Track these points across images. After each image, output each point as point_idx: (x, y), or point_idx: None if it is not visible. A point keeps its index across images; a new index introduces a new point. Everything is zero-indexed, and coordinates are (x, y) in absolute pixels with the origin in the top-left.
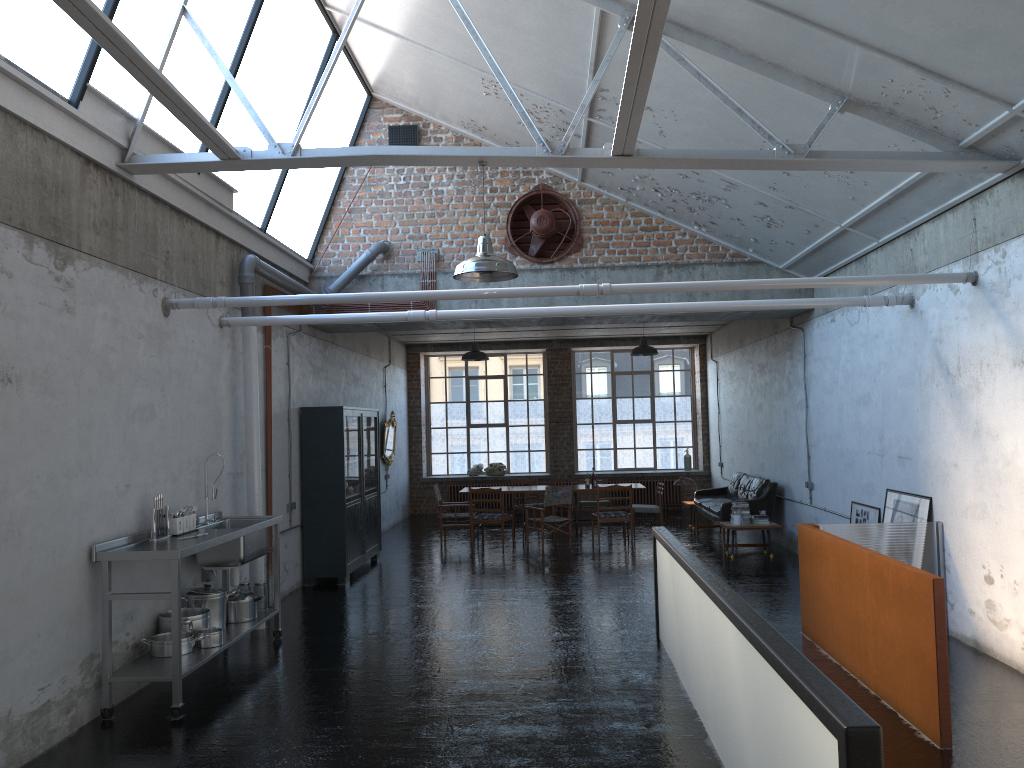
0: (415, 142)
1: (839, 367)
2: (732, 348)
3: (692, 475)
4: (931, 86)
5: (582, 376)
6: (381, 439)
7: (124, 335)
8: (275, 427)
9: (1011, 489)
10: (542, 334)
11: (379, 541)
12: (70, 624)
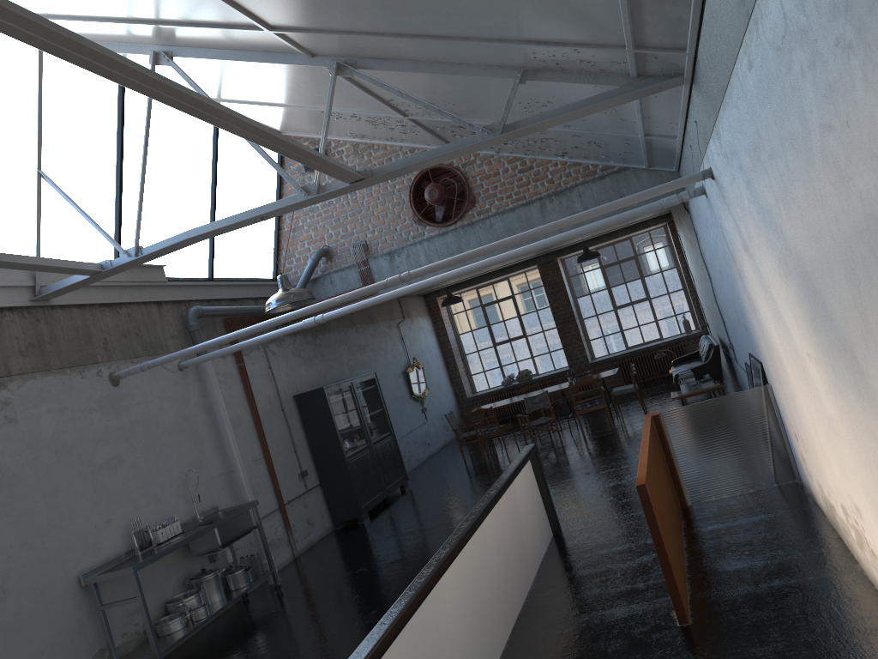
0: None
1: (707, 245)
2: (679, 225)
3: (692, 337)
4: (561, 49)
5: (576, 277)
6: (409, 383)
7: (74, 416)
8: (268, 421)
9: (777, 359)
10: (522, 257)
11: (404, 473)
12: (73, 635)
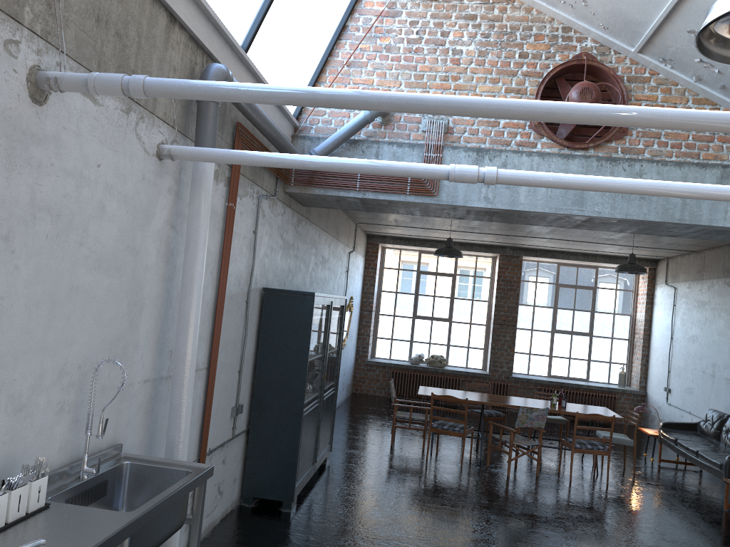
0: None
1: None
2: (707, 276)
3: (627, 393)
4: None
5: (527, 284)
6: None
7: None
8: (228, 311)
9: None
10: (502, 239)
11: (330, 442)
12: None
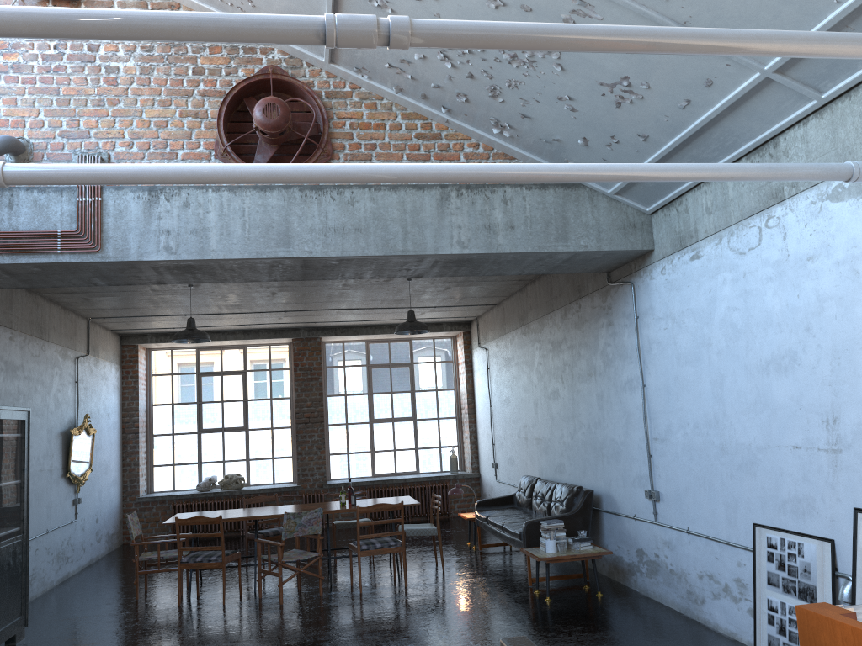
0: None
1: (713, 322)
2: (508, 329)
3: (460, 478)
4: None
5: (334, 370)
6: (67, 452)
7: None
8: None
9: None
10: (286, 318)
11: (23, 612)
12: None
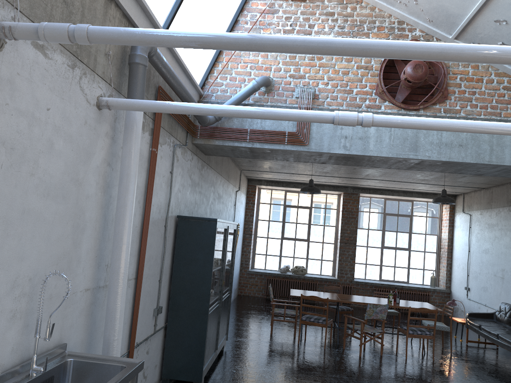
0: None
1: None
2: (495, 206)
3: (437, 291)
4: None
5: (363, 213)
6: None
7: None
8: (151, 233)
9: None
10: (346, 181)
11: (226, 333)
12: None
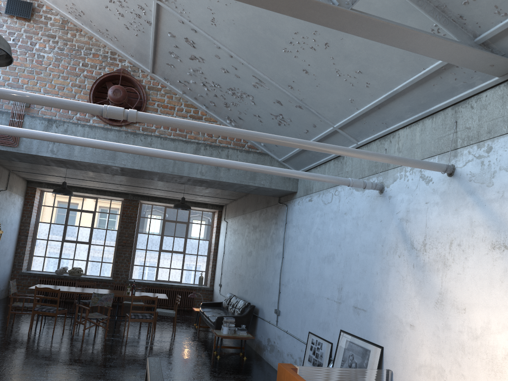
0: (28, 15)
1: (311, 233)
2: (238, 214)
3: (202, 289)
4: None
5: (145, 219)
6: None
7: None
8: None
9: (478, 363)
10: (121, 188)
11: None
12: None
